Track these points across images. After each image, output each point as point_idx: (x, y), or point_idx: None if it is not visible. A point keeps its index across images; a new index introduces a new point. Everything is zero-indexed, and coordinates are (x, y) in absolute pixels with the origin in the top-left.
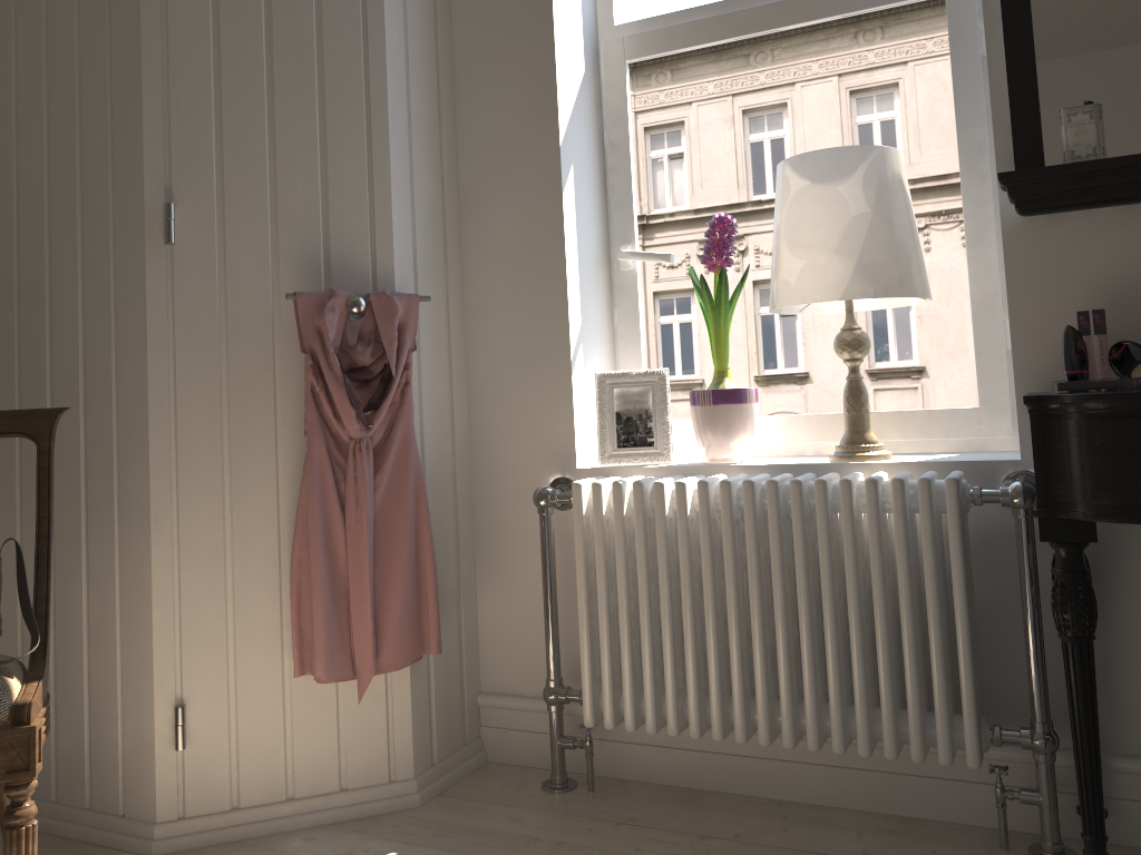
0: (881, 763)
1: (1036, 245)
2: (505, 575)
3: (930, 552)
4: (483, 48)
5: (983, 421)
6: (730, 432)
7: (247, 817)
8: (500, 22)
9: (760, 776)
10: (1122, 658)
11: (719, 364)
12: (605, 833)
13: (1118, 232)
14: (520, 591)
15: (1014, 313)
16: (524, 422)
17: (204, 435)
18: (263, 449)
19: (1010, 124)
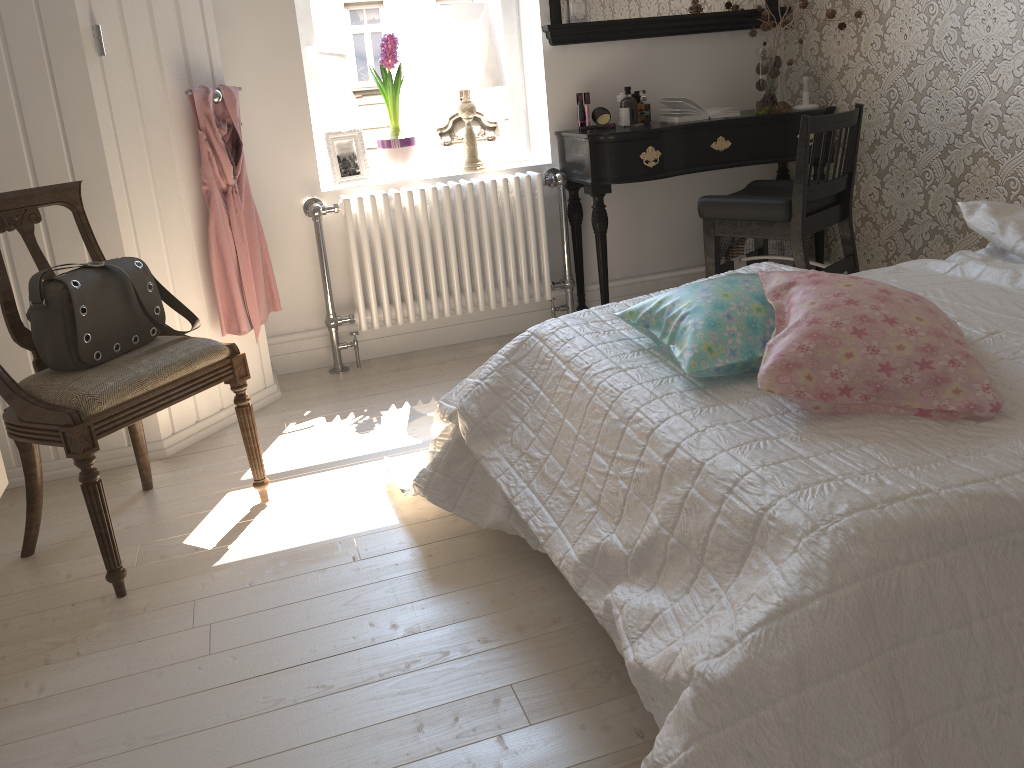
0: (497, 313)
1: (557, 60)
2: (276, 263)
3: (532, 209)
4: None
5: (514, 146)
6: (409, 162)
7: (206, 424)
8: None
9: (441, 336)
10: (589, 244)
11: (395, 123)
12: (396, 375)
13: (588, 55)
14: (289, 272)
15: (548, 94)
16: (281, 167)
17: (143, 193)
18: (175, 198)
19: None
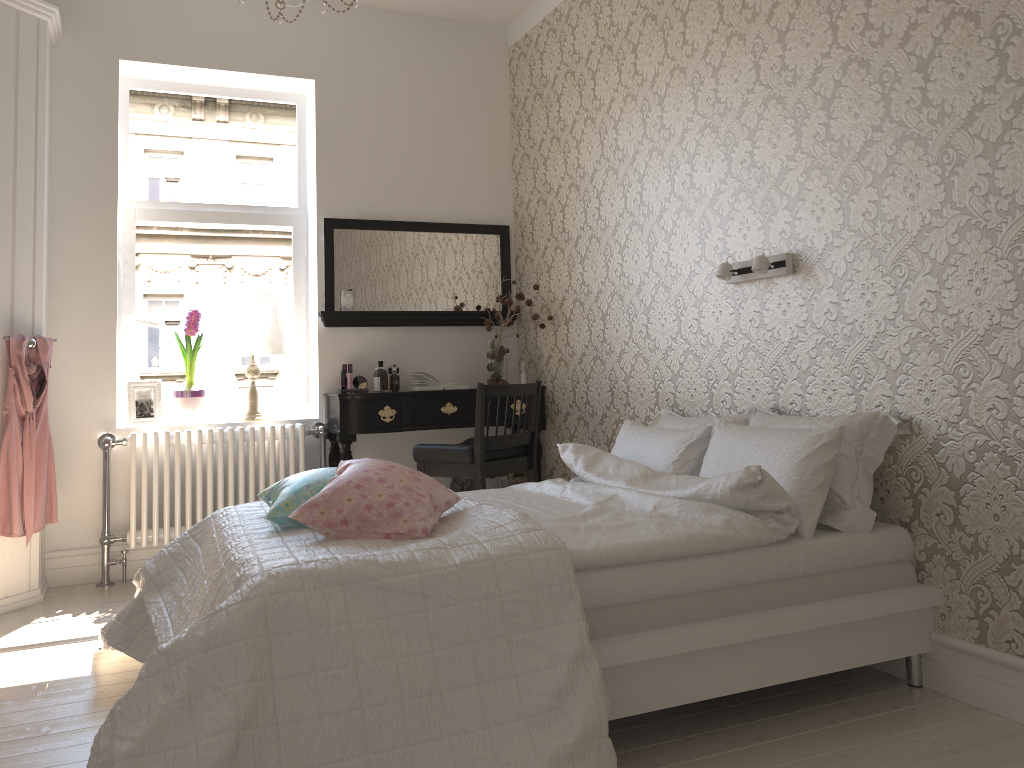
0: None
1: (329, 338)
2: (66, 486)
3: (293, 453)
4: (71, 205)
5: (295, 405)
6: (197, 409)
7: None
8: (84, 194)
9: None
10: None
11: (190, 378)
12: None
13: (356, 336)
14: (76, 494)
15: (320, 363)
16: (85, 405)
17: None
18: None
19: (323, 291)
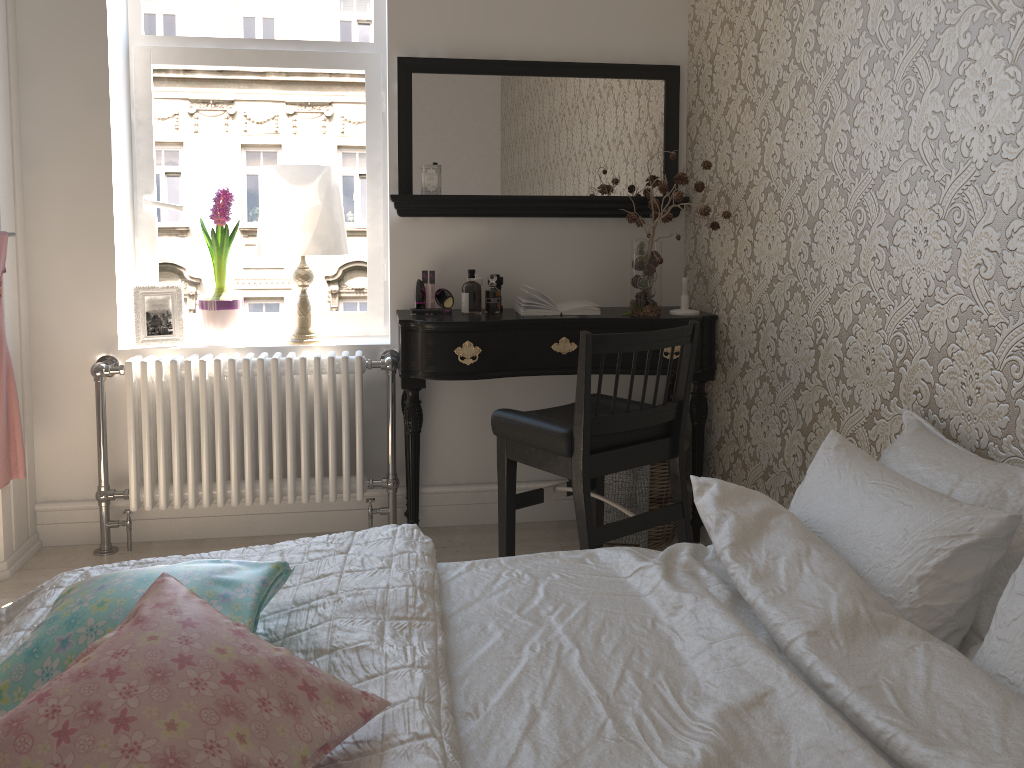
0: (309, 507)
1: (406, 233)
2: (59, 422)
3: (346, 395)
4: (45, 43)
5: (369, 319)
6: (227, 326)
7: None
8: (62, 27)
9: (239, 525)
10: (429, 440)
11: (219, 283)
12: None
13: (443, 230)
14: (71, 432)
15: (392, 267)
16: (77, 318)
17: None
18: None
19: (397, 166)
